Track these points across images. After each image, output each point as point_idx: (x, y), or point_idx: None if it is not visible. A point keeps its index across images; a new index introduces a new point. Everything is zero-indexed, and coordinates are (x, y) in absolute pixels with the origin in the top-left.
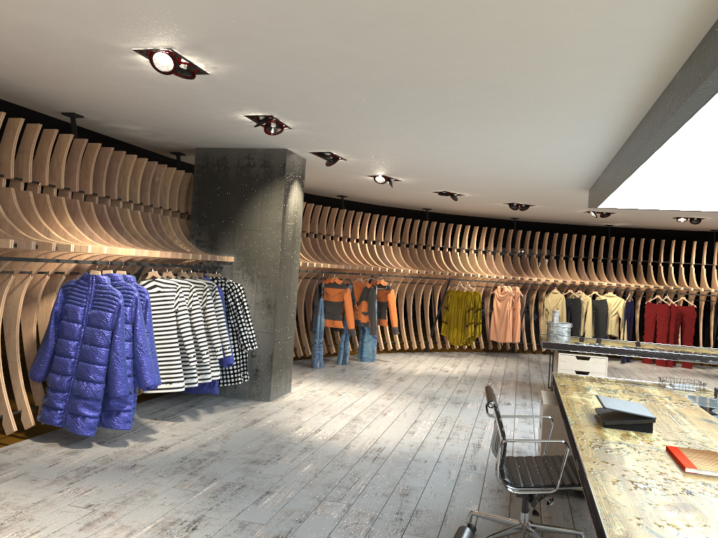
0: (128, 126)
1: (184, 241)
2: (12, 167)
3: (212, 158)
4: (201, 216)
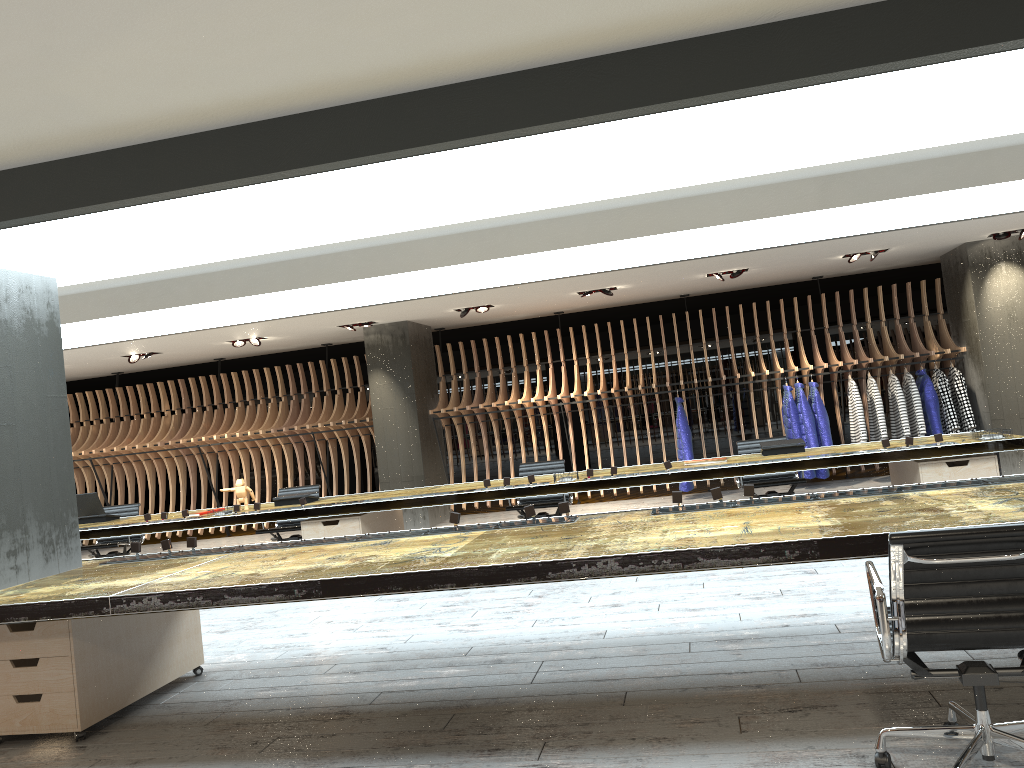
0: (856, 269)
1: (947, 338)
2: (757, 330)
3: (945, 263)
4: (950, 314)
